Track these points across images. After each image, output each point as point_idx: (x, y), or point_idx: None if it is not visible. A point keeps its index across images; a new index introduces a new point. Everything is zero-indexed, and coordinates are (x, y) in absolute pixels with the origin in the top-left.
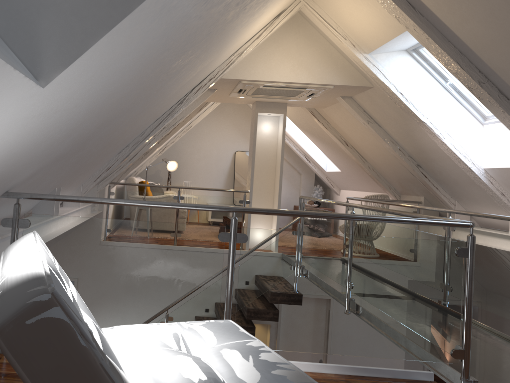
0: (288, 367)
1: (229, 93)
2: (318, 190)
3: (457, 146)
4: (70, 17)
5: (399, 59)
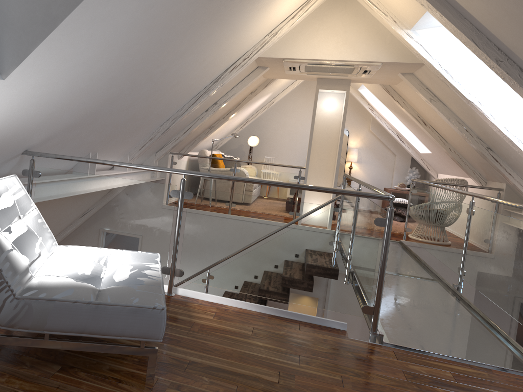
0: (154, 278)
1: (283, 70)
2: (412, 172)
3: (510, 128)
4: (20, 32)
5: (447, 34)
